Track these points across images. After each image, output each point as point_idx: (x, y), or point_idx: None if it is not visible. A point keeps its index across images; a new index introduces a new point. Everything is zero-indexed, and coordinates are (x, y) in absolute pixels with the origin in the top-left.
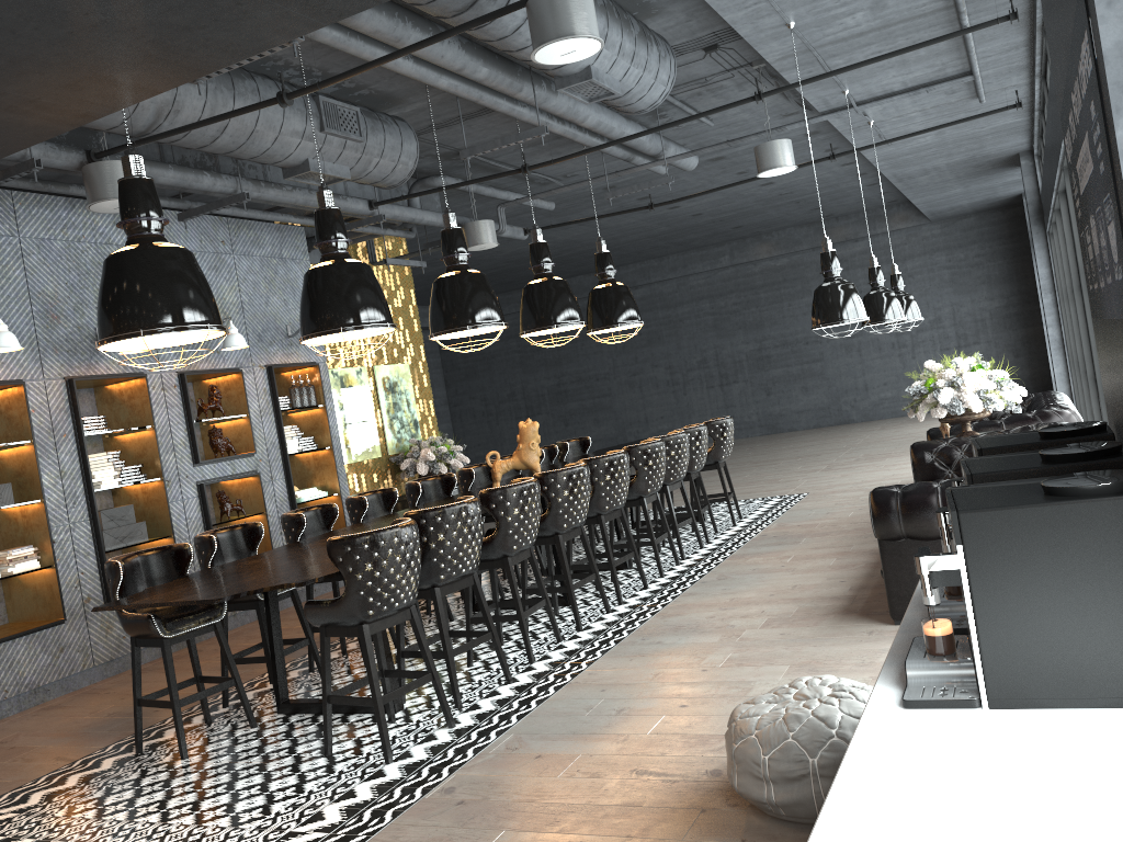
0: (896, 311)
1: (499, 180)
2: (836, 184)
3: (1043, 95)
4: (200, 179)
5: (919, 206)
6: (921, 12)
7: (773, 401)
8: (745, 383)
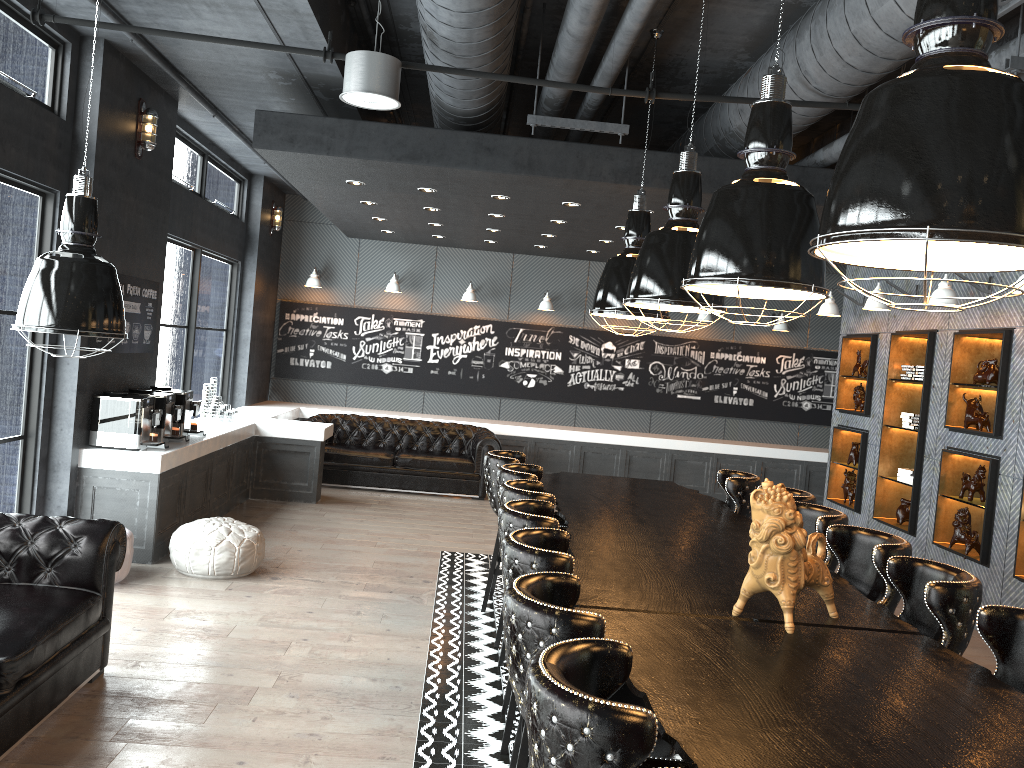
0: None
1: None
2: None
3: None
4: None
5: None
6: None
7: None
8: None
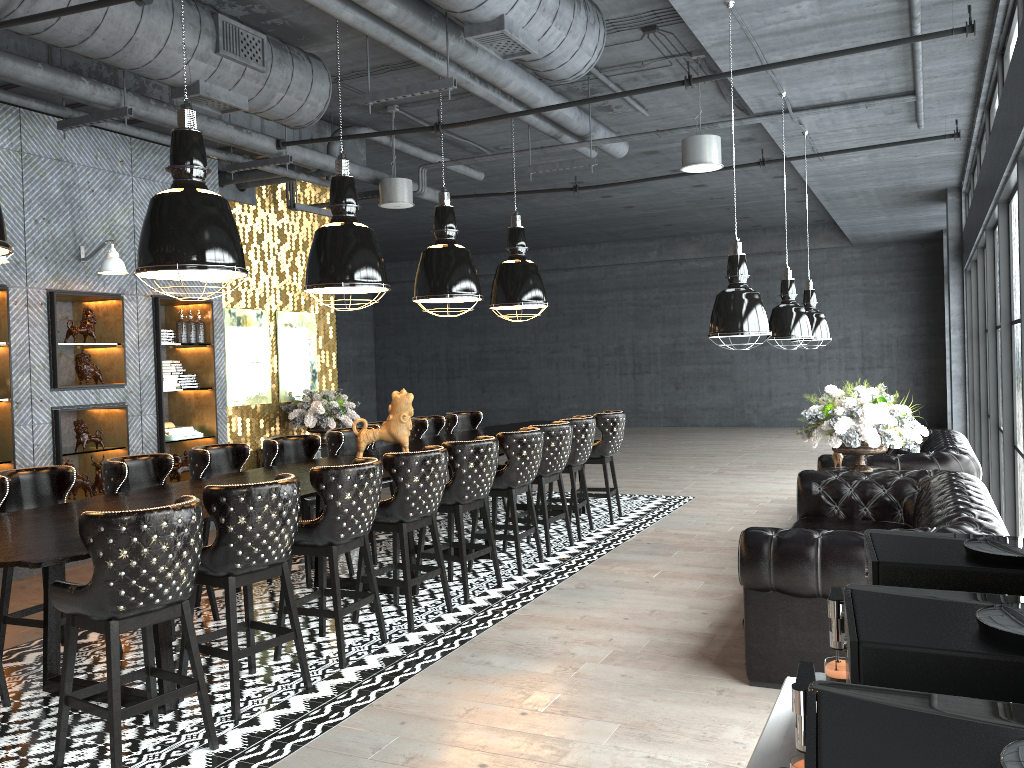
0: (804, 329)
1: (430, 142)
2: (766, 196)
3: (983, 129)
4: (75, 84)
5: (843, 228)
6: (872, 12)
7: (681, 396)
8: (656, 374)
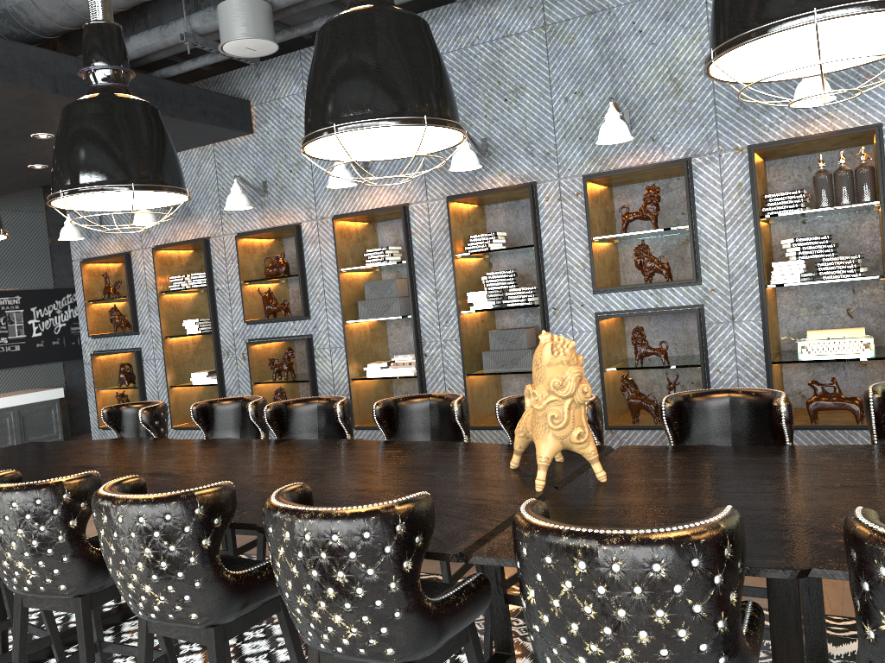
0: None
1: None
2: None
3: None
4: None
5: None
6: None
7: None
8: None
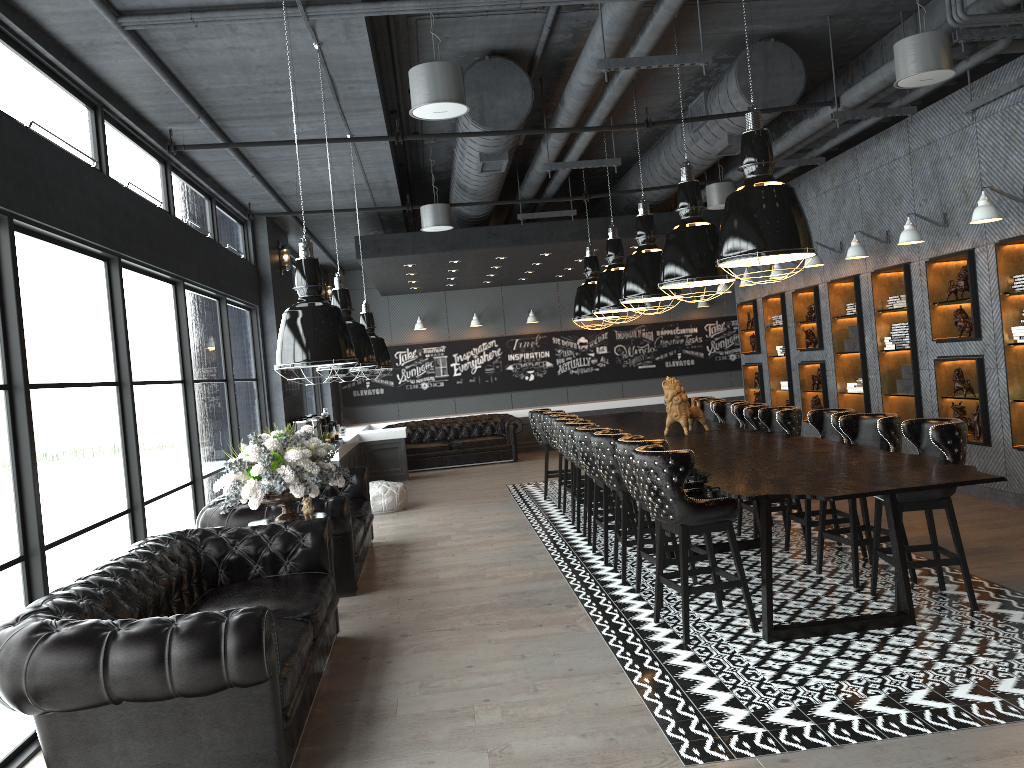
0: None
1: None
2: None
3: None
4: None
5: None
6: (243, 121)
7: None
8: None
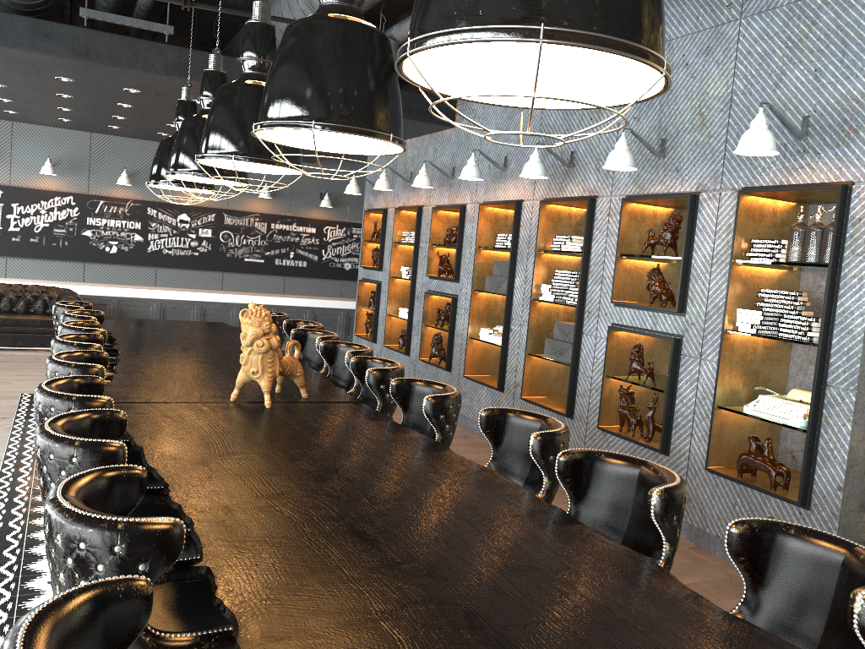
0: None
1: None
2: None
3: None
4: None
5: None
6: None
7: None
8: None
